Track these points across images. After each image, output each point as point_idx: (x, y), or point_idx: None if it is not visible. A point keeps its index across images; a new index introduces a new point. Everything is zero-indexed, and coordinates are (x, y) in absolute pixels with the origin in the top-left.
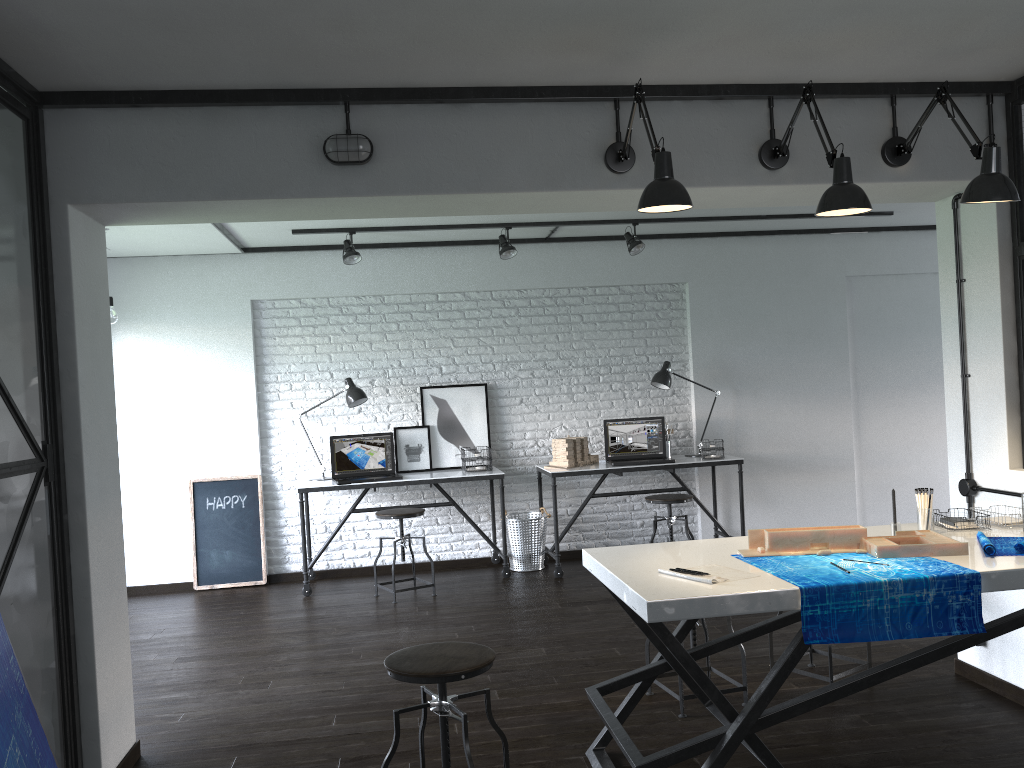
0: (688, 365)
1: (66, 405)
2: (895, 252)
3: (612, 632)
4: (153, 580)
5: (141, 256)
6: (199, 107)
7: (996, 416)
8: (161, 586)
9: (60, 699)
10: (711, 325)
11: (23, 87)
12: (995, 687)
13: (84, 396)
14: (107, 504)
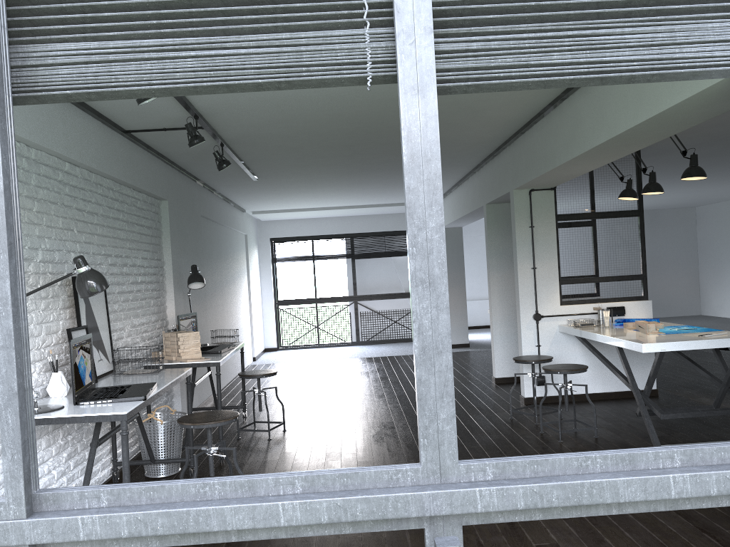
0: (164, 271)
1: None
2: (208, 203)
3: None
4: None
5: None
6: None
7: (553, 284)
8: None
9: None
10: (175, 239)
11: None
12: (551, 400)
13: None
14: None
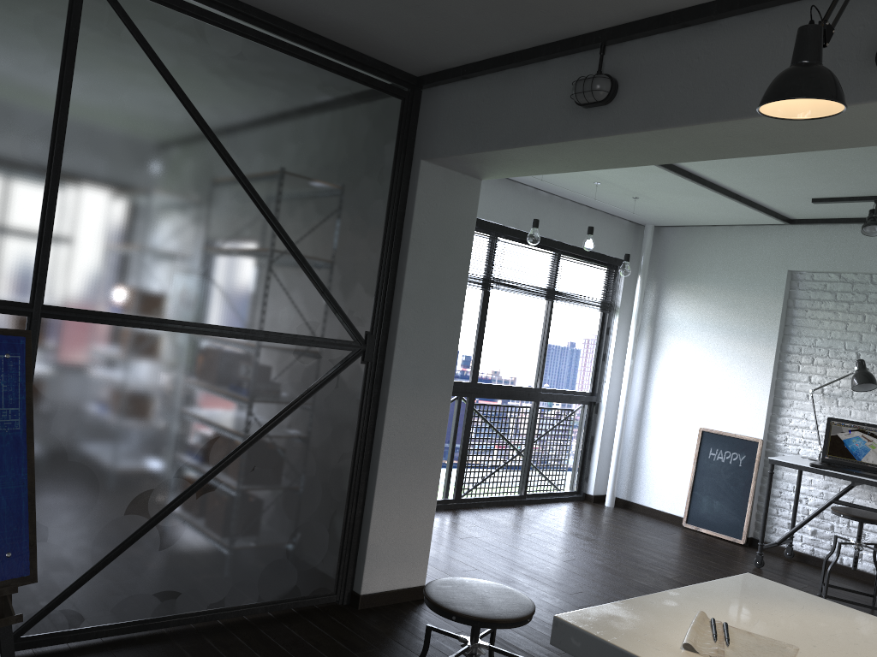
0: None
1: (393, 309)
2: None
3: None
4: (656, 505)
5: (702, 225)
6: (502, 71)
7: None
8: (660, 513)
9: (343, 518)
10: None
11: (393, 74)
12: None
13: (408, 305)
14: (425, 393)
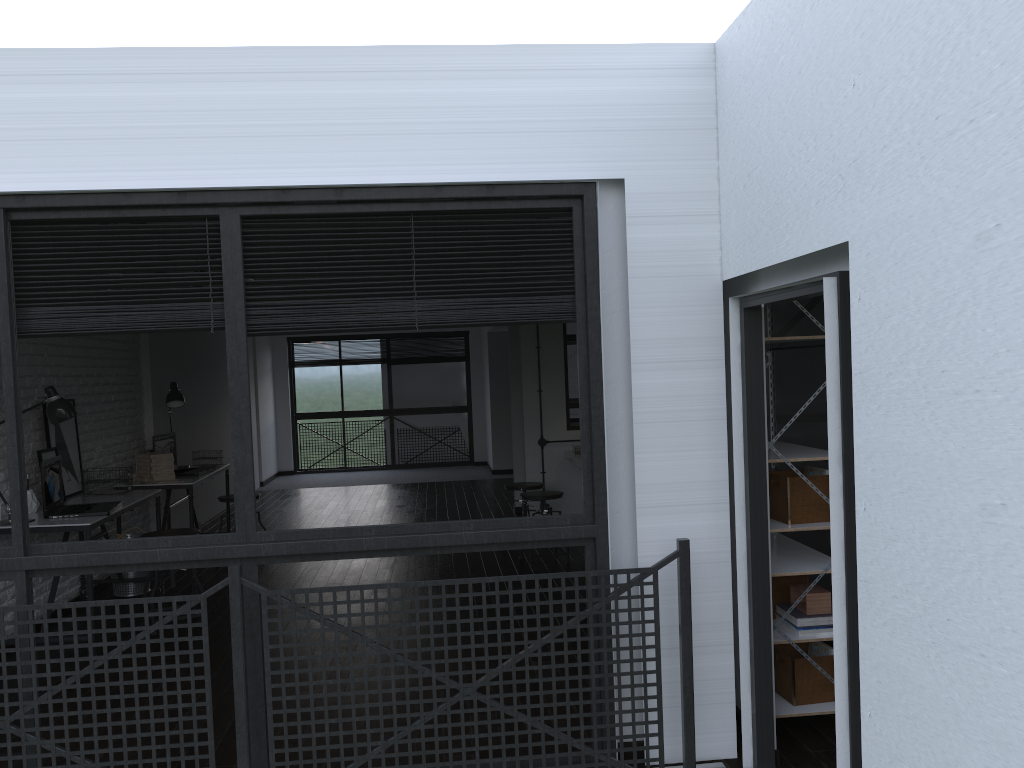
0: (142, 387)
1: None
2: None
3: (400, 571)
4: None
5: None
6: None
7: (559, 408)
8: None
9: None
10: (155, 351)
11: None
12: None
13: None
14: None
